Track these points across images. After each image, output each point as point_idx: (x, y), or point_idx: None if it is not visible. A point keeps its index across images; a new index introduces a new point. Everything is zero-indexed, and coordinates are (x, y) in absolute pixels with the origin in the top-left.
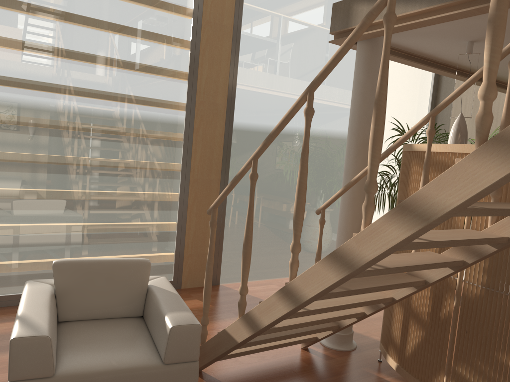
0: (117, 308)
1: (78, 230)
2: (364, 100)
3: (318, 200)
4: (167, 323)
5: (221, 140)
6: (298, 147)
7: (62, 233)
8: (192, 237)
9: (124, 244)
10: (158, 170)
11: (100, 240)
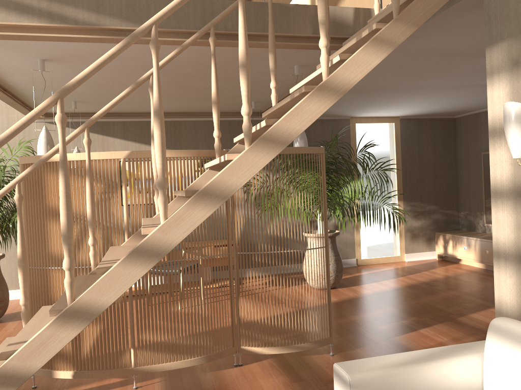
0: None
1: None
2: None
3: None
4: None
5: None
6: None
7: None
8: None
9: None
10: None
11: None
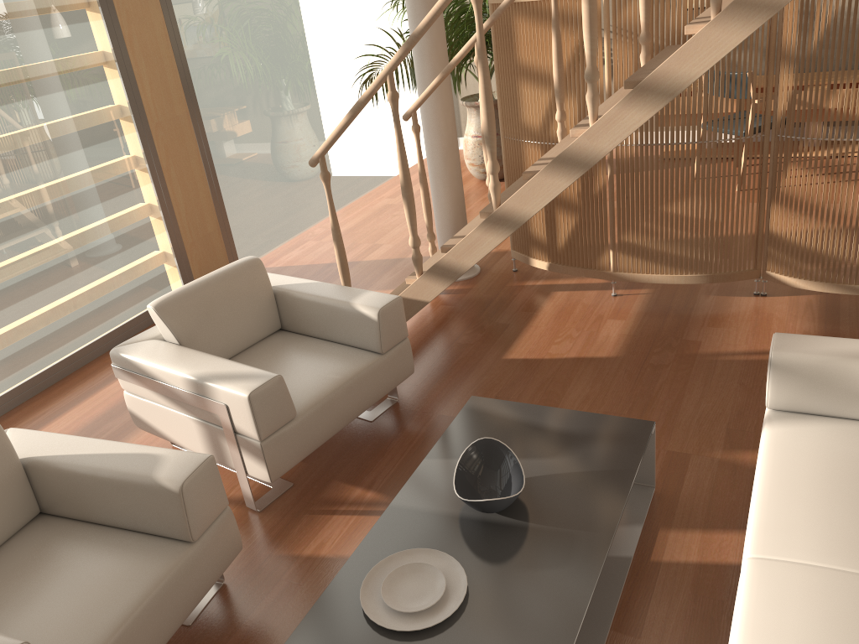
0: (254, 330)
1: (33, 267)
2: None
3: (315, 99)
4: (365, 310)
5: (168, 44)
6: (268, 23)
7: (13, 281)
8: (186, 216)
9: (104, 264)
10: (102, 127)
11: (70, 271)
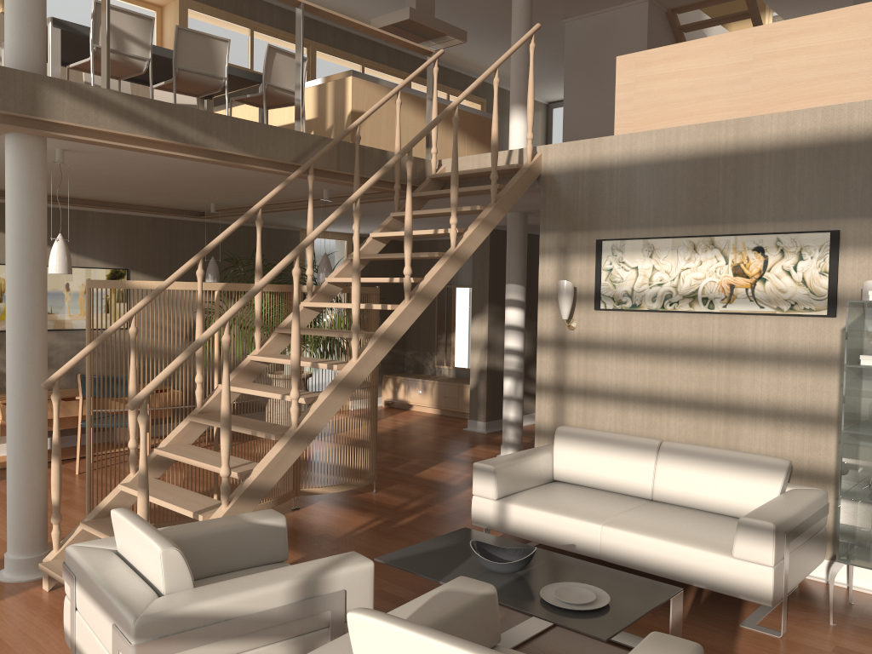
0: None
1: None
2: (45, 221)
3: None
4: (272, 521)
5: None
6: None
7: None
8: None
9: None
10: None
11: None
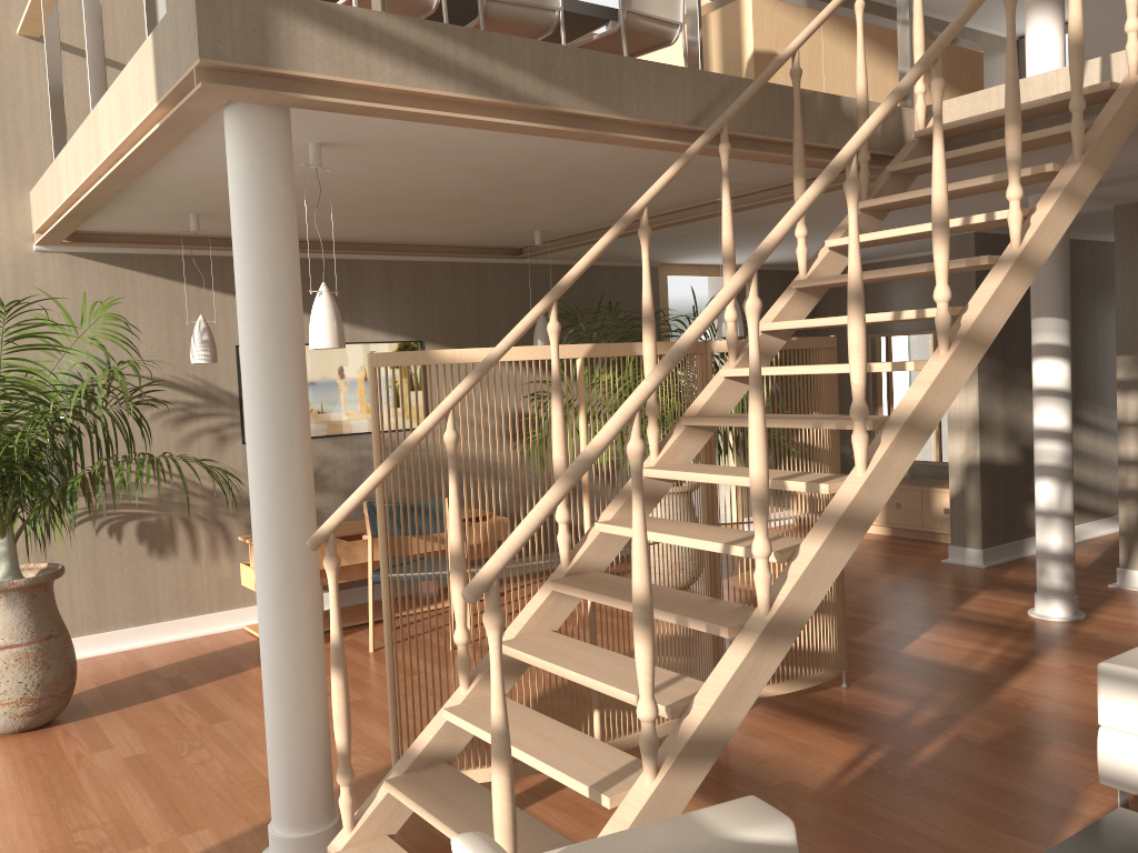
0: None
1: None
2: (296, 255)
3: None
4: (767, 834)
5: None
6: None
7: None
8: None
9: None
10: None
11: None
